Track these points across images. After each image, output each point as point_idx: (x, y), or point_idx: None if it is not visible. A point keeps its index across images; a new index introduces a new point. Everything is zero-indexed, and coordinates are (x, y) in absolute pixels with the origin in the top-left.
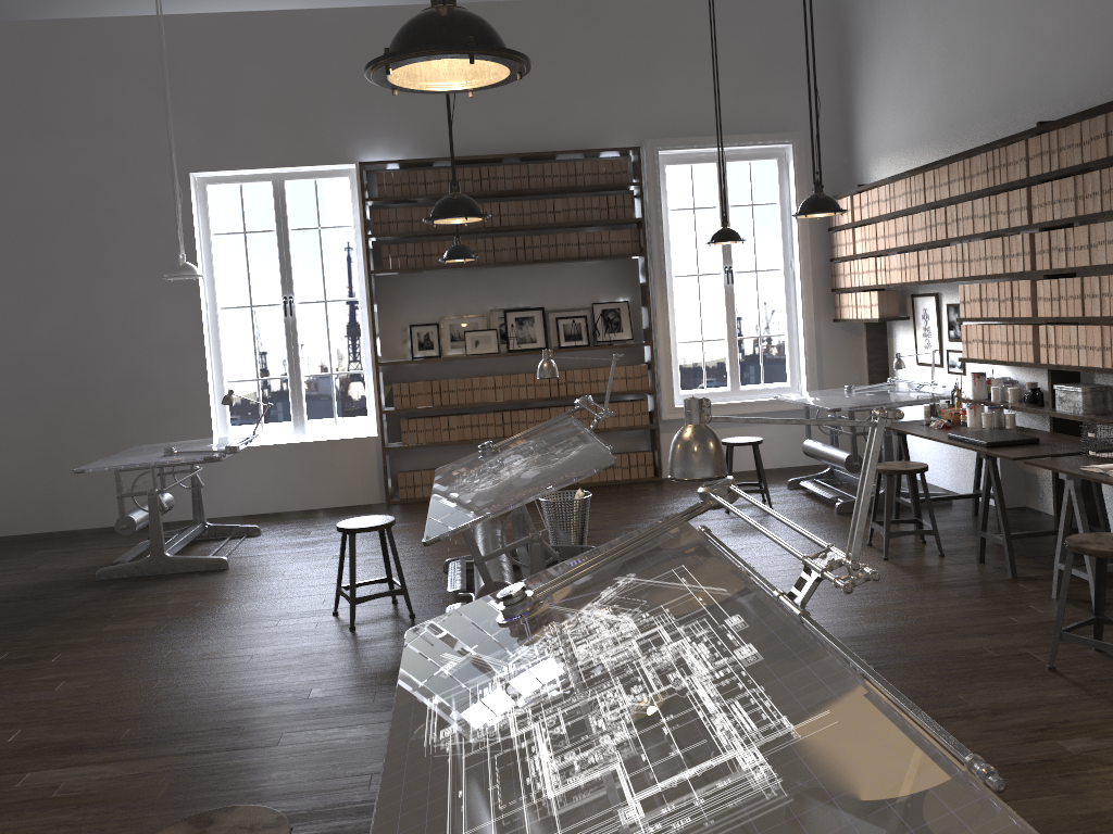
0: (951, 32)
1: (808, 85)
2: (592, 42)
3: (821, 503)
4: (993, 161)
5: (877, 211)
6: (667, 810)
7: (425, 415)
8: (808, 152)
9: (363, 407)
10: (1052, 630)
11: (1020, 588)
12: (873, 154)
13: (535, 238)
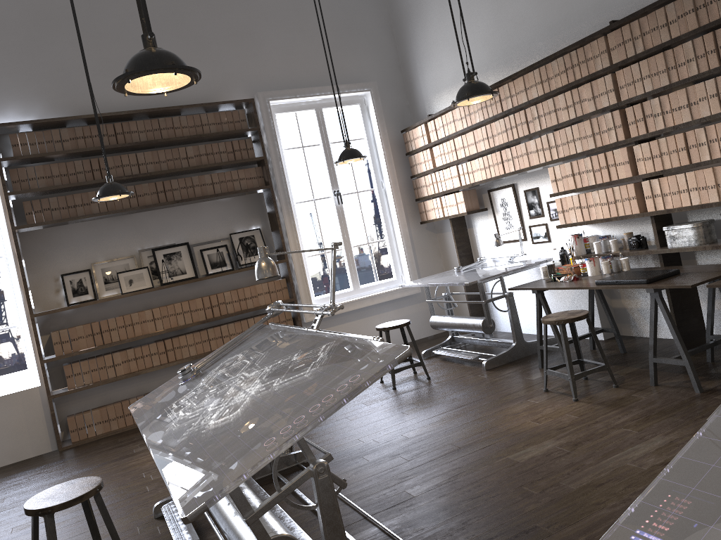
0: None
1: None
2: (201, 15)
3: (463, 365)
4: (572, 61)
5: (454, 128)
6: None
7: (87, 357)
8: (381, 98)
9: (15, 364)
10: None
11: (720, 400)
12: (433, 92)
13: (173, 182)
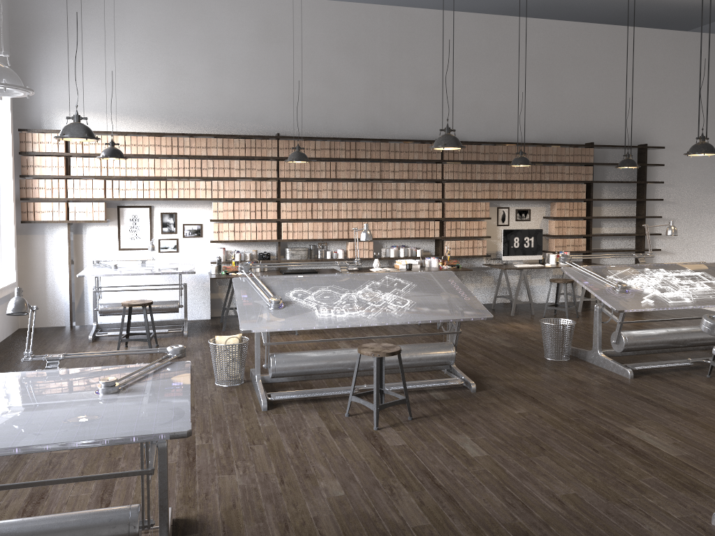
0: (178, 63)
1: (293, 94)
2: None
3: (152, 338)
4: (251, 144)
5: None
6: (713, 278)
7: None
8: None
9: None
10: (400, 326)
11: None
12: (62, 107)
13: None
